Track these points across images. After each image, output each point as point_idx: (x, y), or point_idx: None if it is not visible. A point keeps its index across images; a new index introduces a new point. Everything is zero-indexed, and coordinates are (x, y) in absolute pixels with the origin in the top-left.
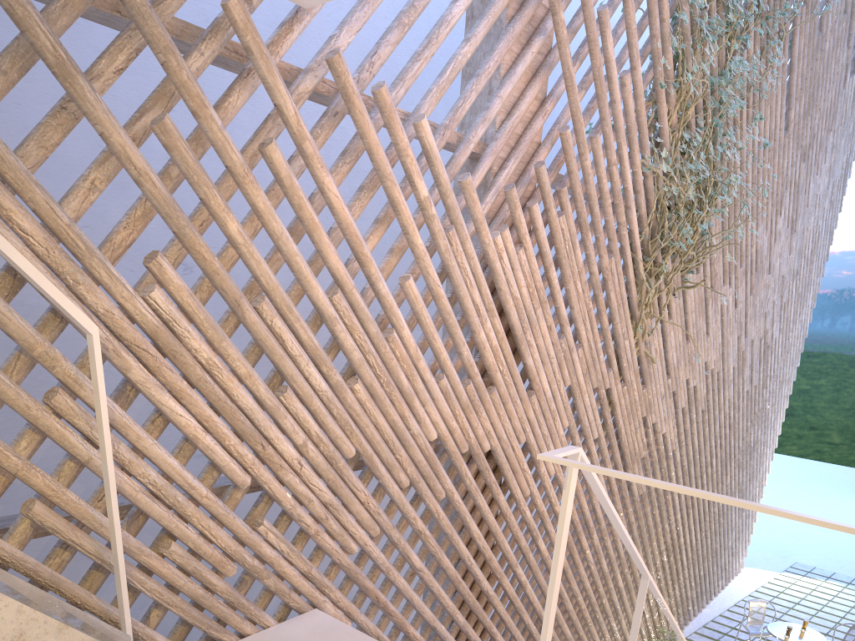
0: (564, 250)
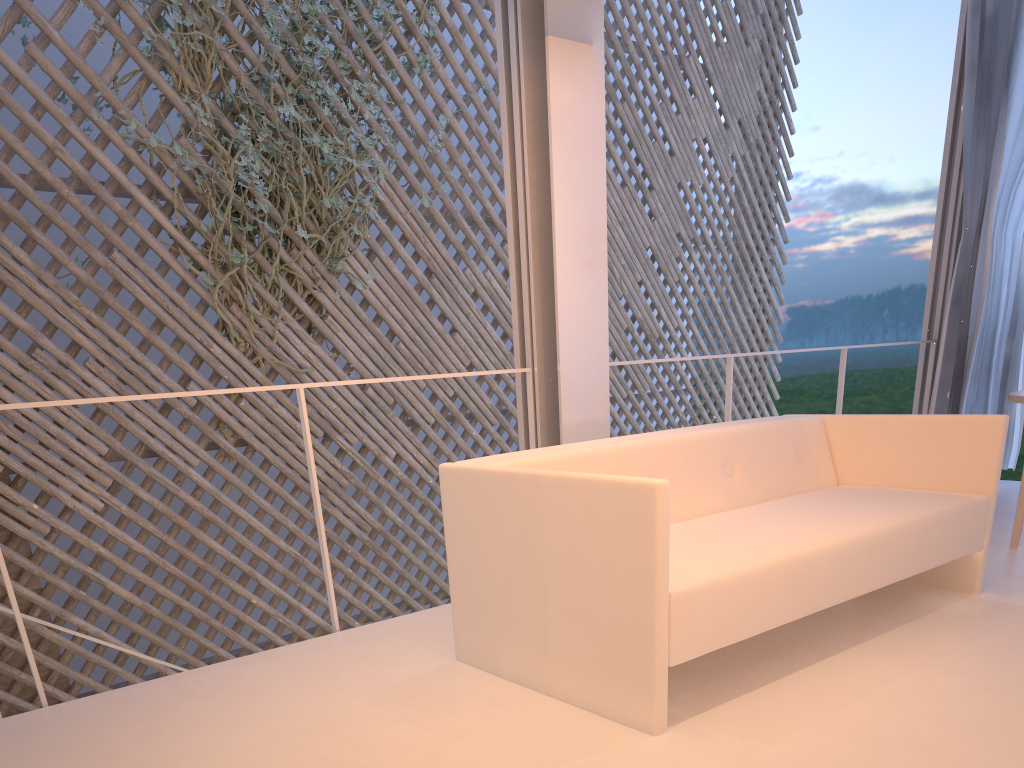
0: None
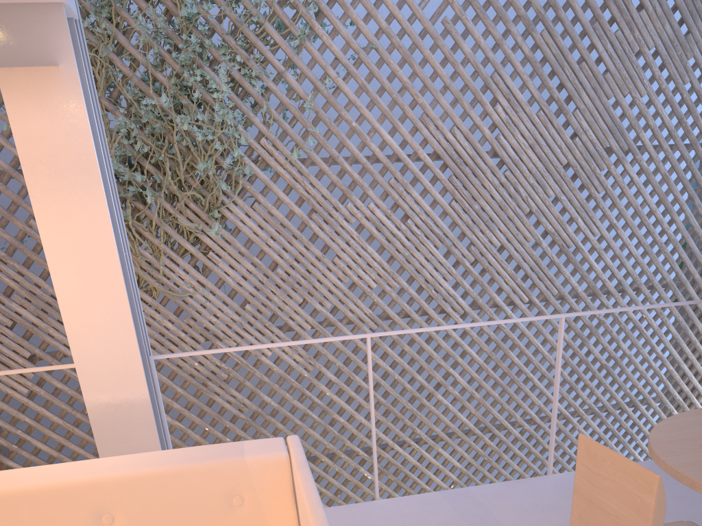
0: None
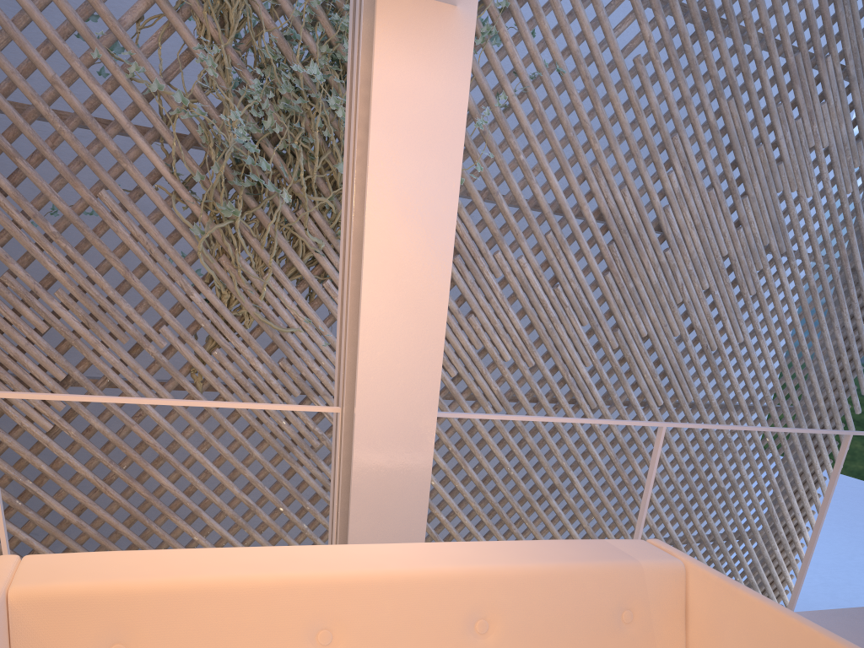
0: None
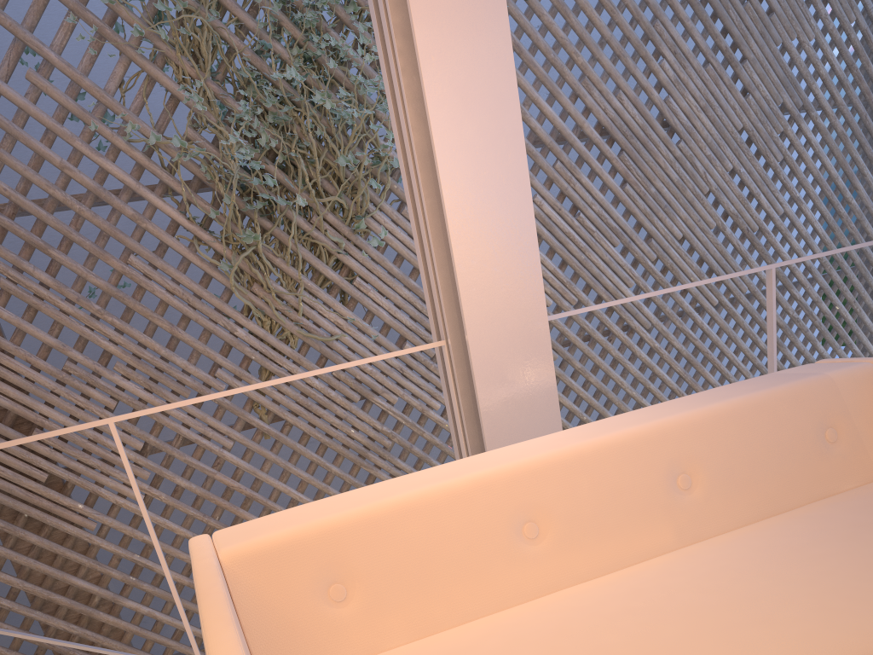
0: (2, 283)
